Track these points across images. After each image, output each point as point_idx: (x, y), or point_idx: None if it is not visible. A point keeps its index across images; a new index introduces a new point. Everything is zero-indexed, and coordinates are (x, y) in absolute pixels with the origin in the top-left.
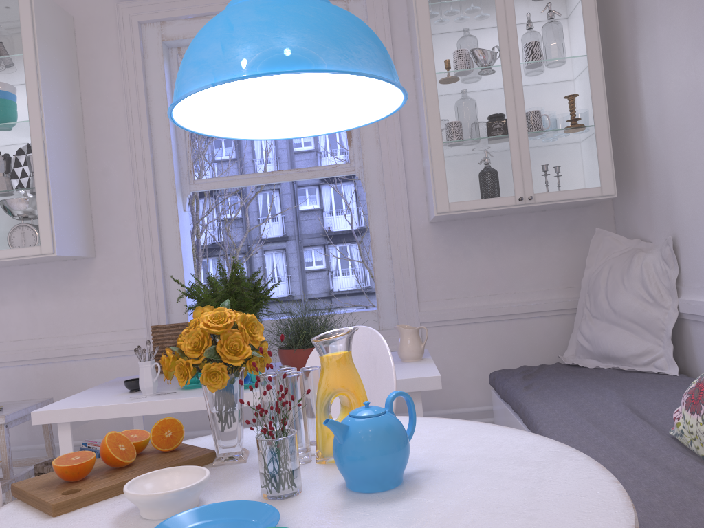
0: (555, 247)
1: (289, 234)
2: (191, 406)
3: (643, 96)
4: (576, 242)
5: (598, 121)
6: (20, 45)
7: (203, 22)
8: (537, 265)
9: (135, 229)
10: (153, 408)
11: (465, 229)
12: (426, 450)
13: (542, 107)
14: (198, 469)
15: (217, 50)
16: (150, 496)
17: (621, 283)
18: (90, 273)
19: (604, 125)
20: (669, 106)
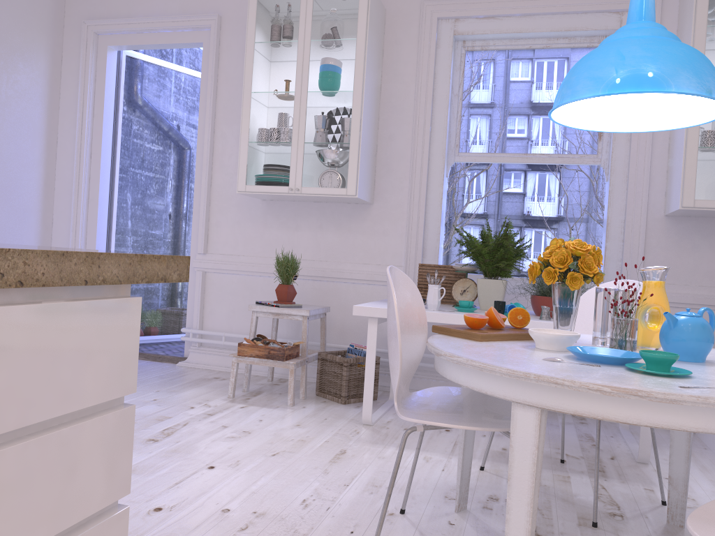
0: None
1: (489, 213)
2: None
3: None
4: None
5: None
6: (355, 32)
7: (490, 22)
8: None
9: (407, 186)
10: (443, 318)
11: (697, 226)
12: (708, 355)
13: None
14: (566, 331)
15: (611, 72)
16: (553, 334)
17: None
18: (366, 216)
19: None
20: None
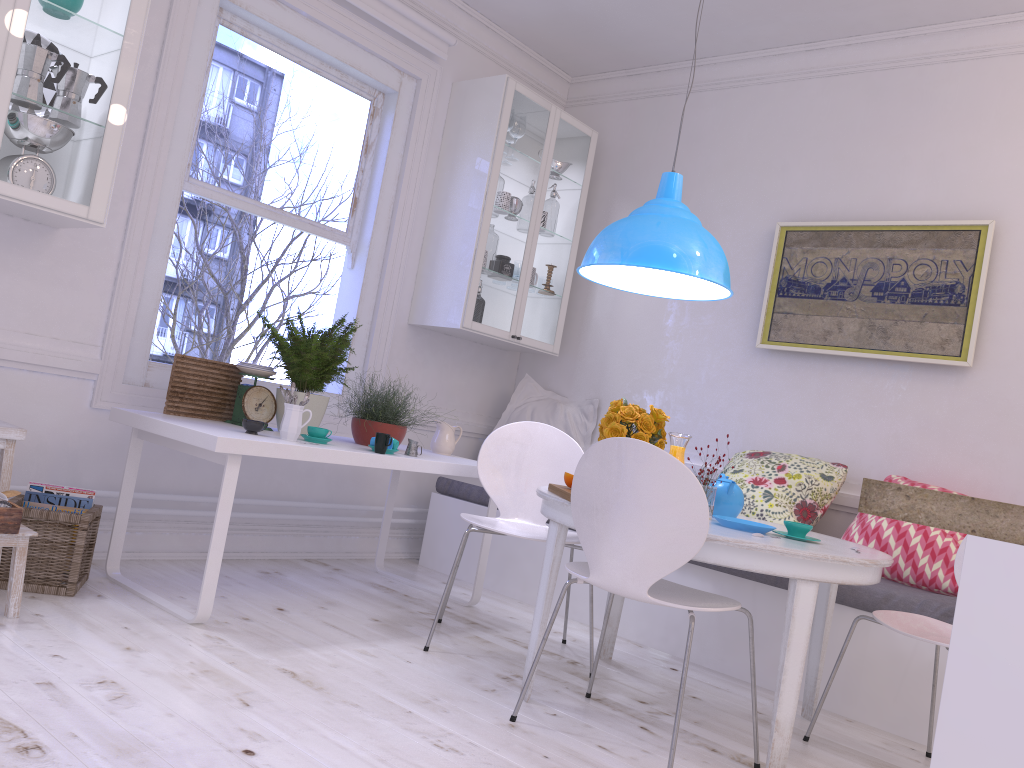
0: (480, 378)
1: None
2: (363, 462)
3: (595, 290)
4: (493, 378)
5: (565, 294)
6: None
7: (271, 5)
8: (466, 389)
9: (125, 213)
10: (333, 456)
11: (430, 340)
12: None
13: (541, 268)
14: None
15: (701, 256)
16: None
17: (547, 423)
18: (44, 248)
19: (567, 299)
20: (625, 310)
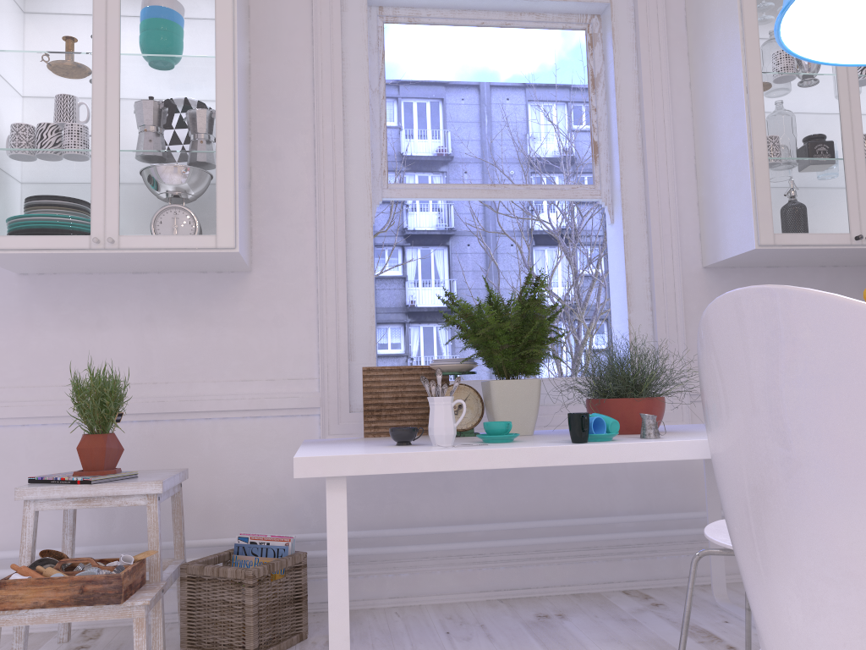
0: None
1: None
2: (540, 459)
3: None
4: None
5: None
6: None
7: None
8: None
9: (313, 237)
10: (485, 459)
11: (744, 280)
12: None
13: None
14: None
15: None
16: None
17: None
18: (241, 294)
19: None
20: None
